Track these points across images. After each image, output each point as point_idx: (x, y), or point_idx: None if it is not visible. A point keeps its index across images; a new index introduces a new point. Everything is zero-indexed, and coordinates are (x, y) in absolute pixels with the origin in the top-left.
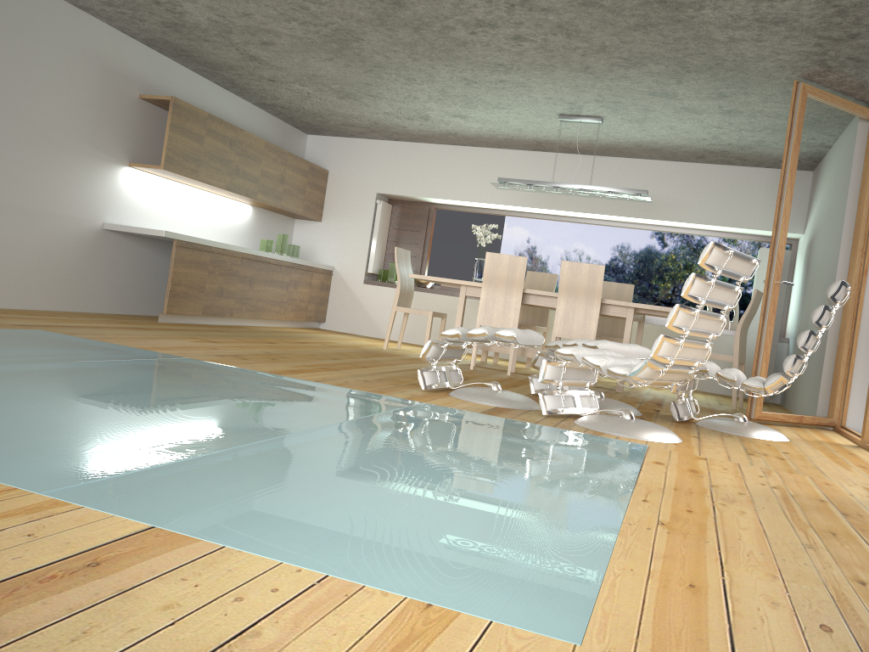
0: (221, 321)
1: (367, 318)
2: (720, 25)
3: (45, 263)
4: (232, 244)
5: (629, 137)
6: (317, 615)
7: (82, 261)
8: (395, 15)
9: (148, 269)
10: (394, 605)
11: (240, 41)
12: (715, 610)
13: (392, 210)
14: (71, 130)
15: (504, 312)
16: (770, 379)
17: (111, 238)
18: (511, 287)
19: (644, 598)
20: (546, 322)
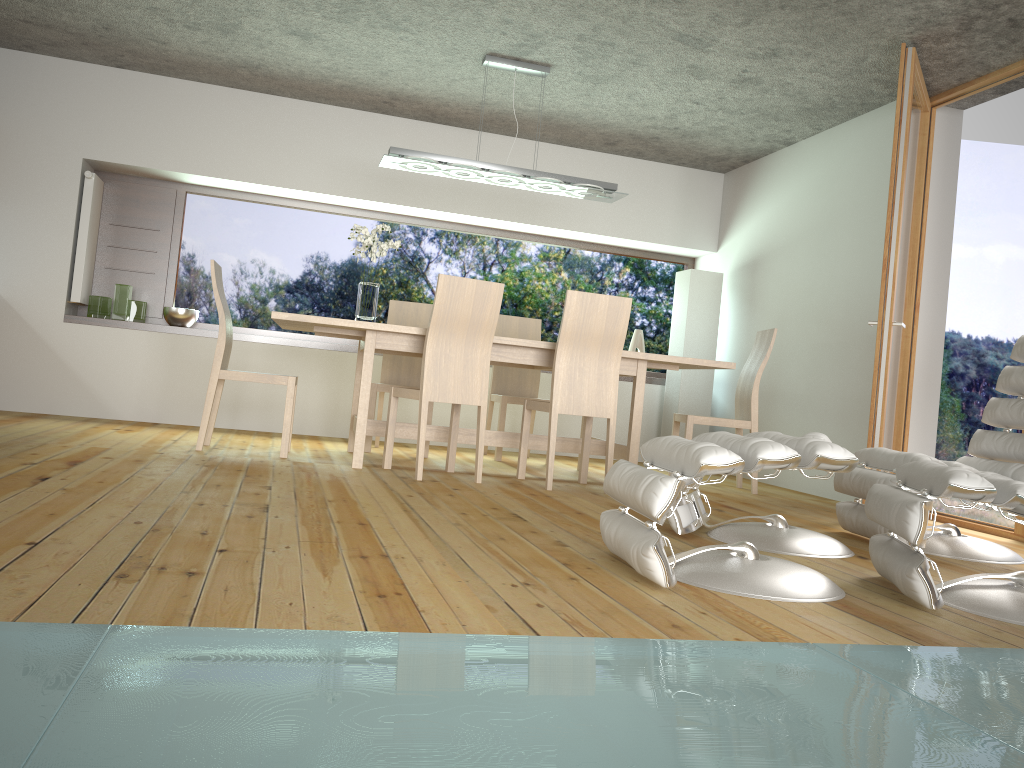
0: None
1: (76, 385)
2: None
3: None
4: None
5: (549, 105)
6: None
7: None
8: None
9: None
10: None
11: None
12: None
13: (104, 190)
14: None
15: (465, 377)
16: None
17: None
18: (476, 334)
19: None
20: None
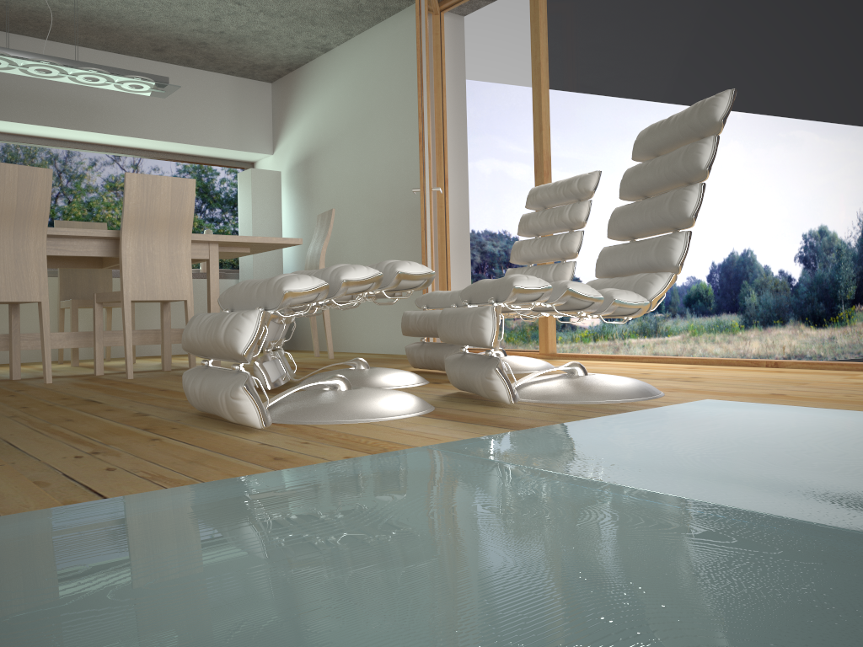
0: None
1: None
2: None
3: None
4: None
5: (87, 2)
6: None
7: None
8: None
9: None
10: None
11: None
12: None
13: None
14: None
15: (19, 272)
16: None
17: None
18: (25, 225)
19: None
20: None
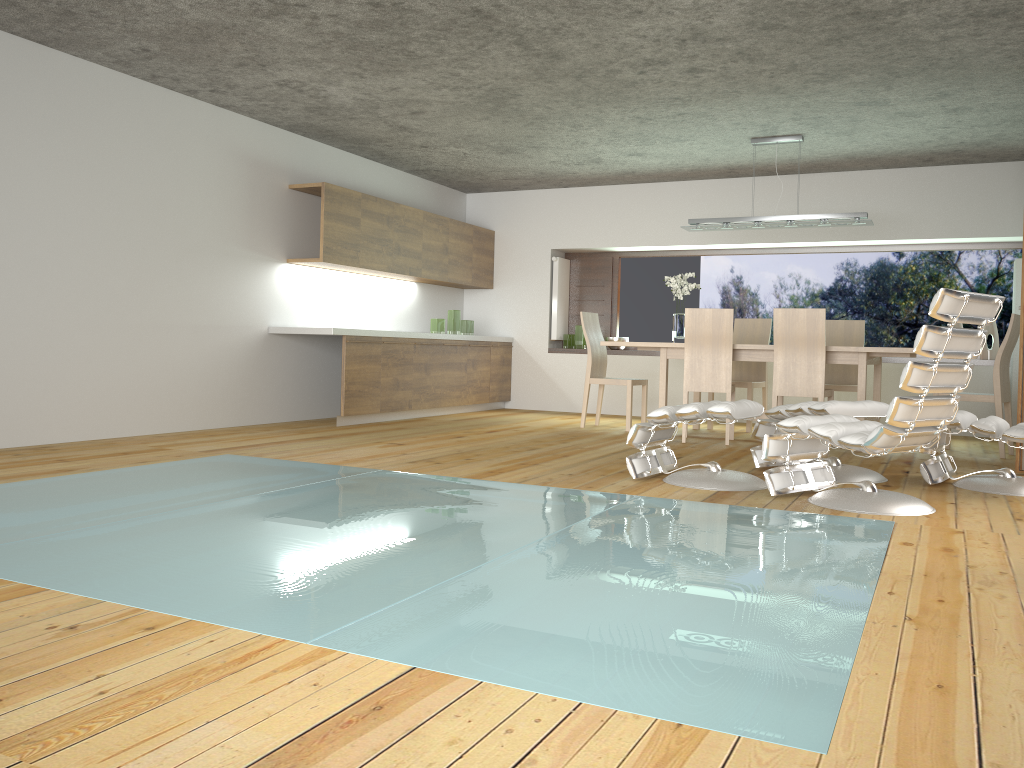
0: (400, 415)
1: (557, 391)
2: (928, 26)
3: (217, 378)
4: (401, 327)
5: (837, 151)
6: (580, 740)
7: (252, 370)
8: (553, 68)
9: (318, 369)
10: (647, 727)
11: (388, 114)
12: (964, 711)
13: (570, 265)
14: (227, 235)
15: (714, 374)
16: None
17: (278, 341)
18: (718, 344)
19: (889, 702)
20: (764, 375)
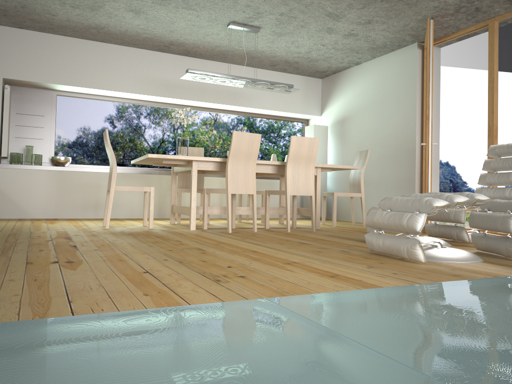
0: None
1: (8, 201)
2: None
3: None
4: None
5: (251, 47)
6: None
7: None
8: None
9: None
10: None
11: None
12: None
13: (11, 95)
14: None
15: (246, 181)
16: None
17: None
18: (249, 159)
19: None
20: (203, 185)
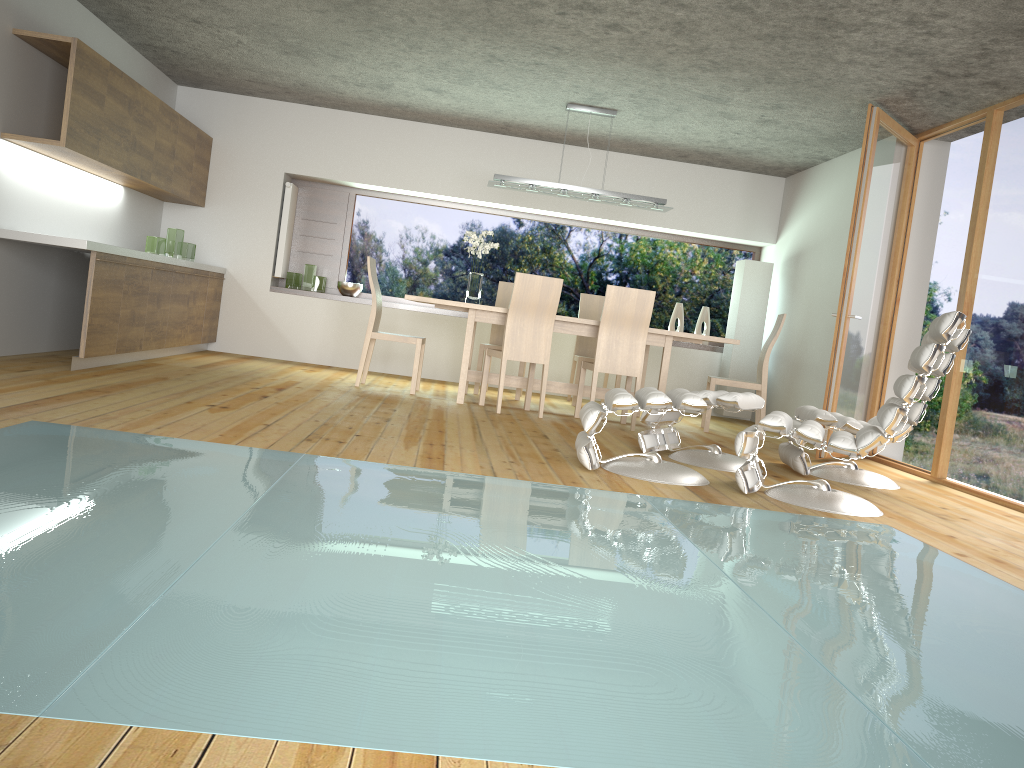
0: (127, 357)
1: (277, 336)
2: (854, 48)
3: None
4: (105, 242)
5: (625, 132)
6: None
7: None
8: None
9: (20, 288)
10: None
11: None
12: None
13: (298, 194)
14: None
15: (534, 344)
16: (898, 428)
17: None
18: (542, 314)
19: None
20: None
